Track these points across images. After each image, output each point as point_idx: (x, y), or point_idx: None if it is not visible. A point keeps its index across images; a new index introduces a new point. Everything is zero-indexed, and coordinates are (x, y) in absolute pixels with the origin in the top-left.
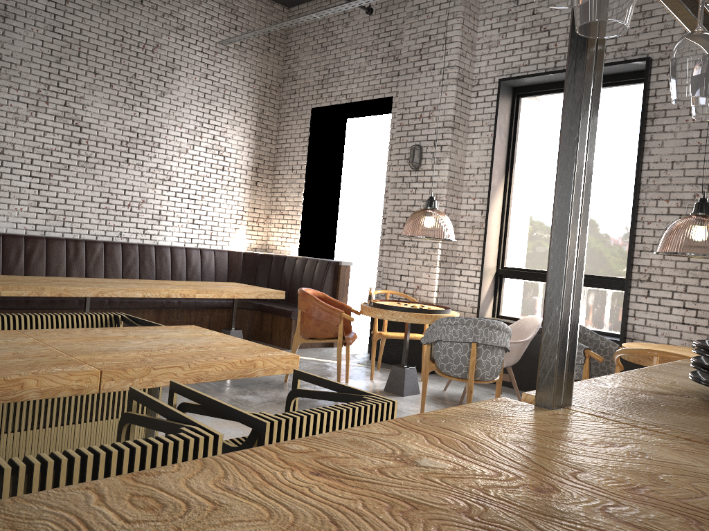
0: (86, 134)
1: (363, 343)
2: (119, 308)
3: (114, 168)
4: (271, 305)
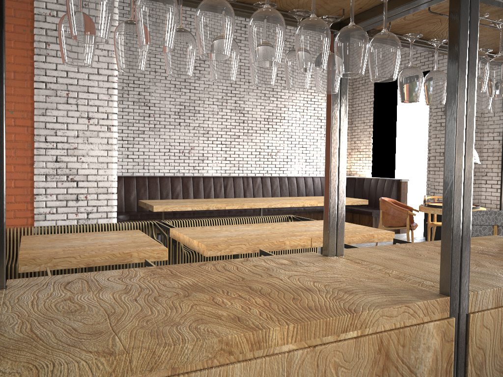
0: (246, 117)
1: (419, 231)
2: (273, 213)
3: (261, 134)
4: (358, 209)
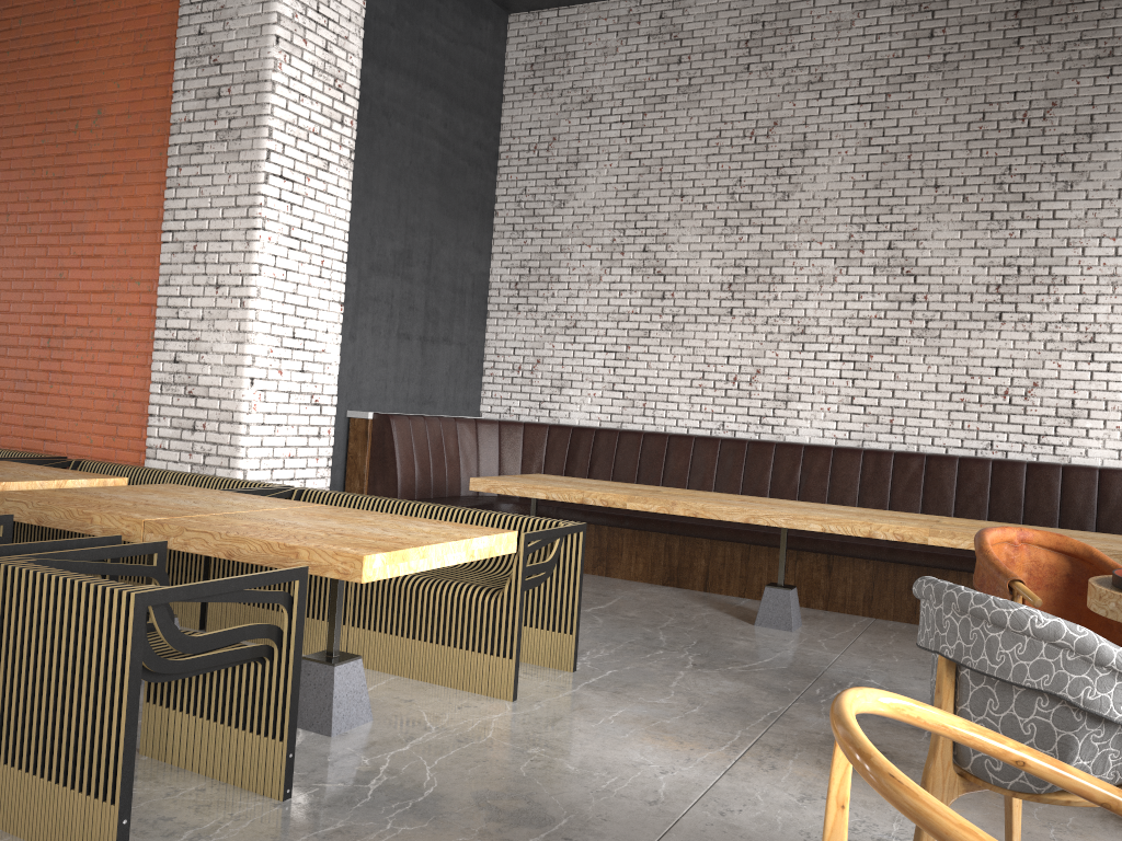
0: (924, 285)
1: None
2: (908, 562)
3: (974, 332)
4: None
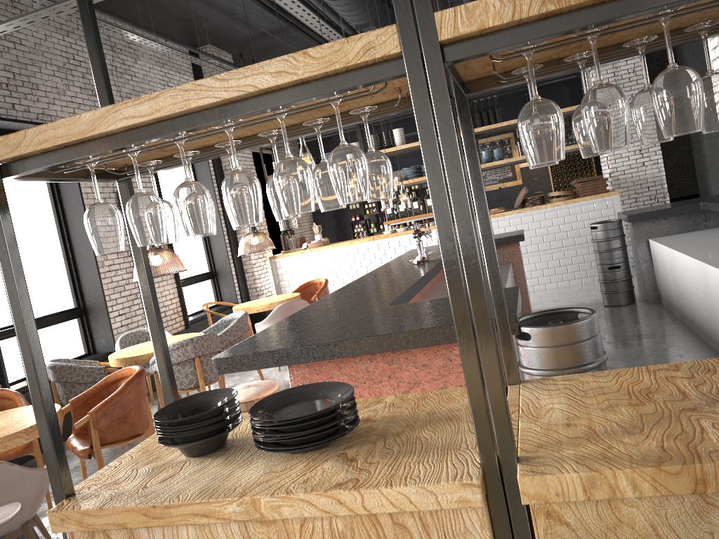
0: None
1: None
2: None
3: None
4: None
